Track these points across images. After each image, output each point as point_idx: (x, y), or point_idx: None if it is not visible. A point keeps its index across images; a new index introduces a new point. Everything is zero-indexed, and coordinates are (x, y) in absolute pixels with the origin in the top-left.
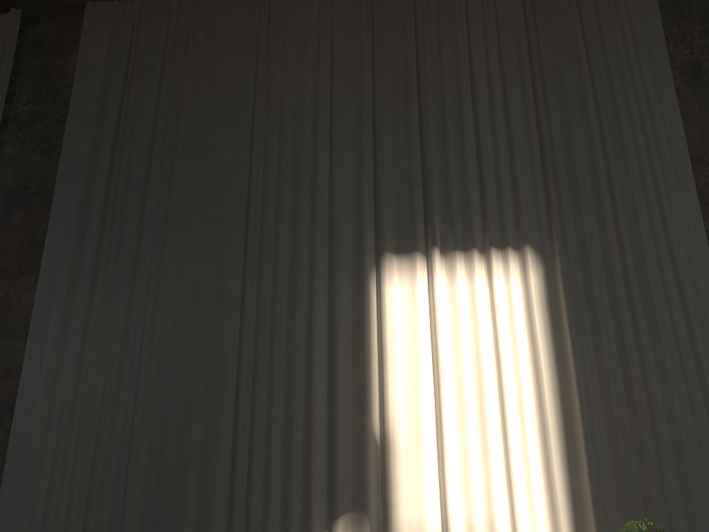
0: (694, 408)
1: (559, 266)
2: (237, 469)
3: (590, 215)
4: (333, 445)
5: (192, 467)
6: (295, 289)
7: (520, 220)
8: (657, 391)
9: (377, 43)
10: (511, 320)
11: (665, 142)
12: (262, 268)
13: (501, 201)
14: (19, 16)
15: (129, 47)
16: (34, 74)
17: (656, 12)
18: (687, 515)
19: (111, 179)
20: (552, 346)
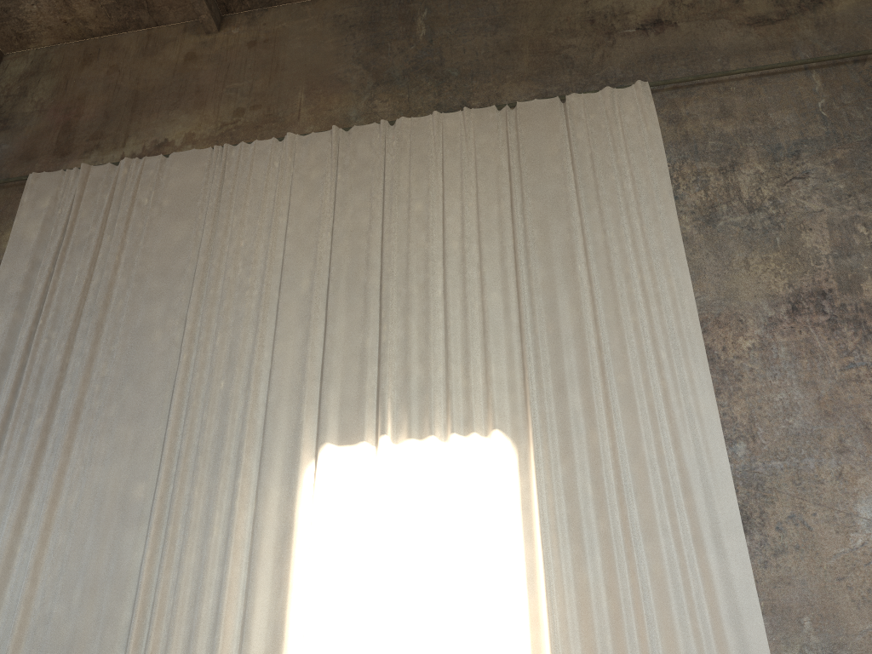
0: (700, 639)
1: (533, 455)
2: None
3: (576, 391)
4: None
5: None
6: (215, 492)
7: (489, 400)
8: (653, 616)
9: (338, 201)
10: (472, 525)
11: (669, 299)
12: (178, 467)
13: (468, 377)
14: None
15: (67, 219)
16: None
17: (660, 151)
18: None
19: (24, 367)
20: (521, 558)
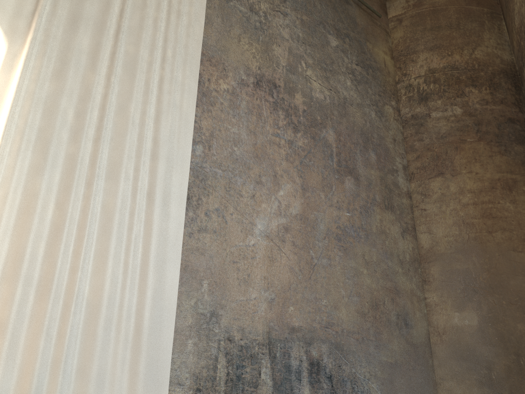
0: (128, 271)
1: (24, 57)
2: None
3: (87, 34)
4: None
5: None
6: None
7: None
8: (93, 241)
9: None
10: None
11: (186, 21)
12: None
13: None
14: None
15: None
16: None
17: None
18: None
19: None
20: None
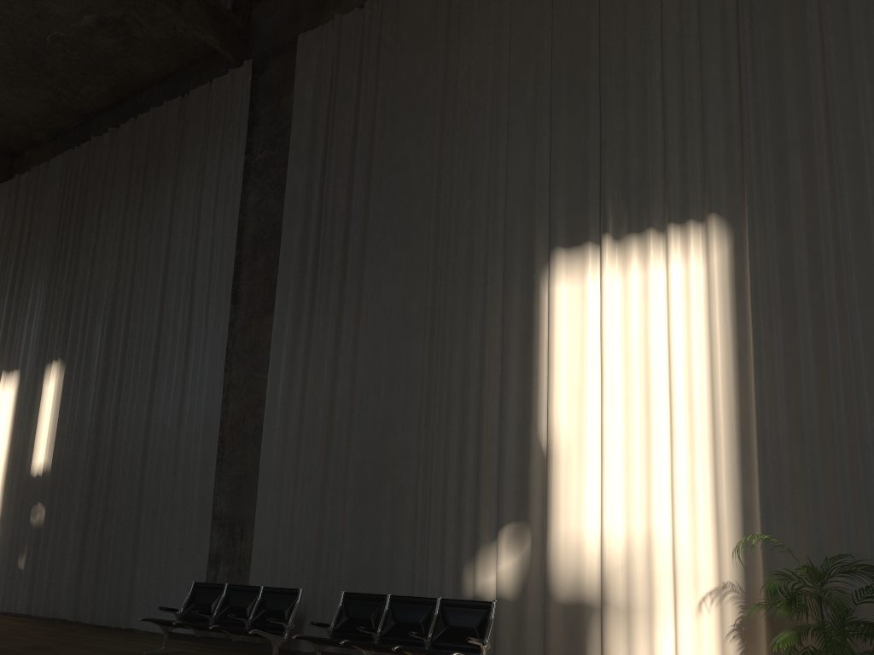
0: None
1: (747, 235)
2: (418, 481)
3: (797, 161)
4: (500, 456)
5: (386, 479)
6: (470, 300)
7: (706, 184)
8: (863, 380)
9: None
10: (687, 308)
11: None
12: (440, 282)
13: (685, 163)
14: (250, 66)
15: (331, 73)
16: (266, 120)
17: None
18: None
19: (322, 213)
20: (734, 335)
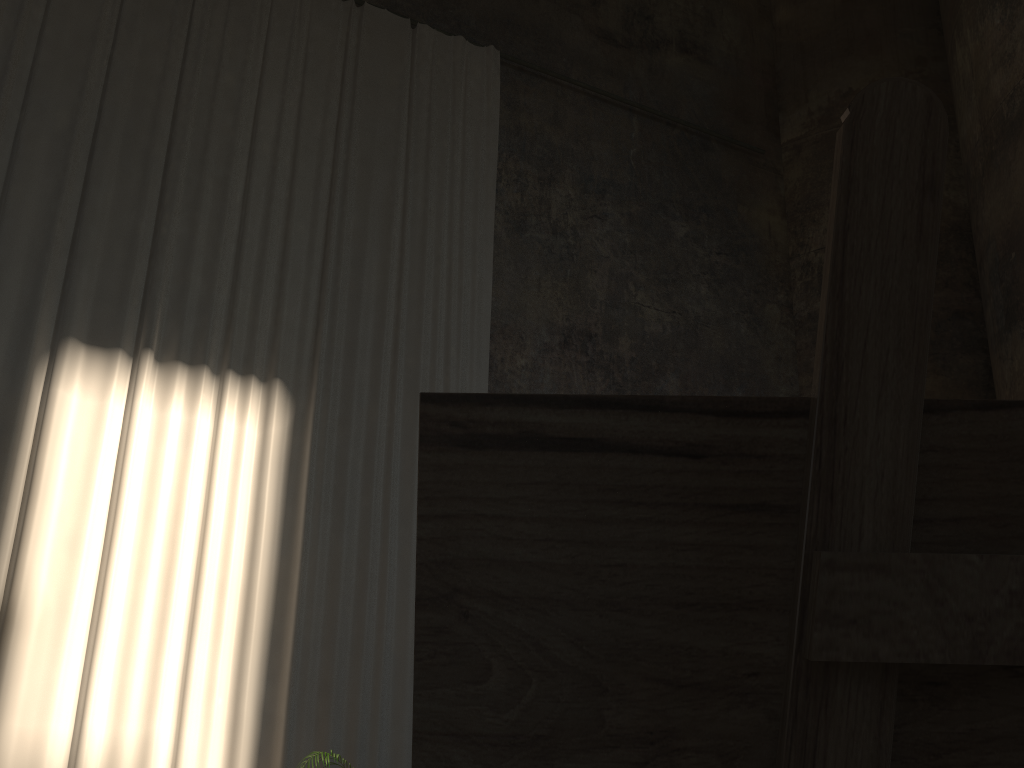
0: None
1: (312, 417)
2: None
3: (365, 362)
4: None
5: None
6: None
7: (276, 344)
8: (393, 594)
9: (125, 23)
10: (234, 474)
11: (469, 297)
12: None
13: (257, 311)
14: None
15: None
16: None
17: (494, 136)
18: (393, 744)
19: None
20: (281, 518)
